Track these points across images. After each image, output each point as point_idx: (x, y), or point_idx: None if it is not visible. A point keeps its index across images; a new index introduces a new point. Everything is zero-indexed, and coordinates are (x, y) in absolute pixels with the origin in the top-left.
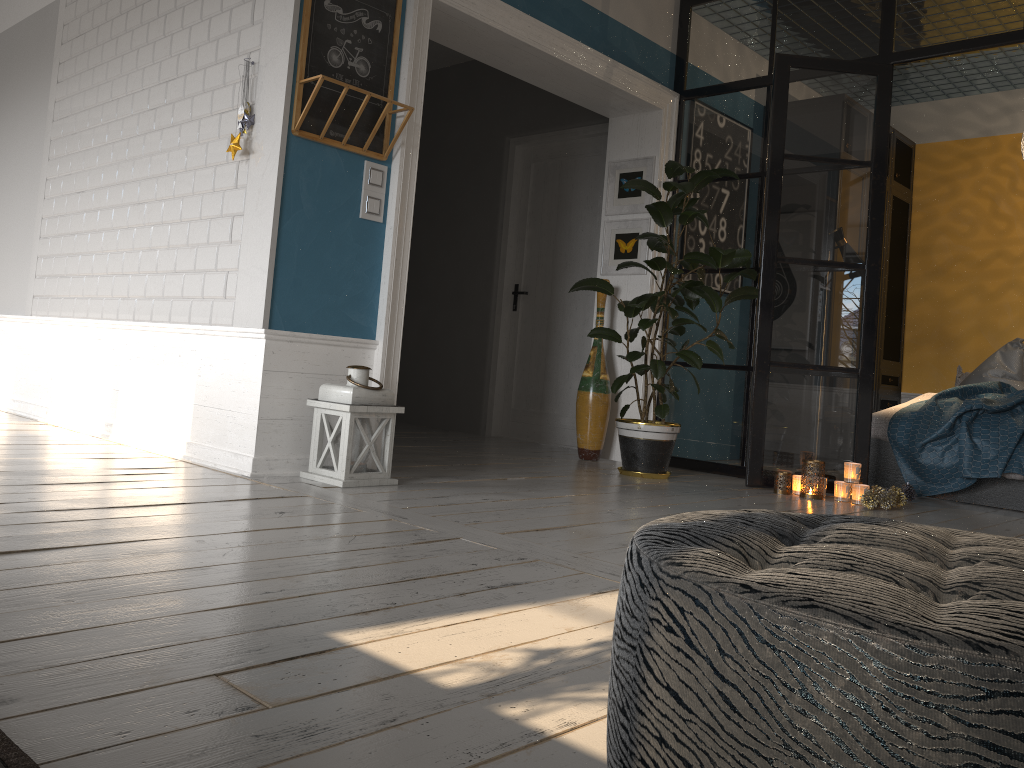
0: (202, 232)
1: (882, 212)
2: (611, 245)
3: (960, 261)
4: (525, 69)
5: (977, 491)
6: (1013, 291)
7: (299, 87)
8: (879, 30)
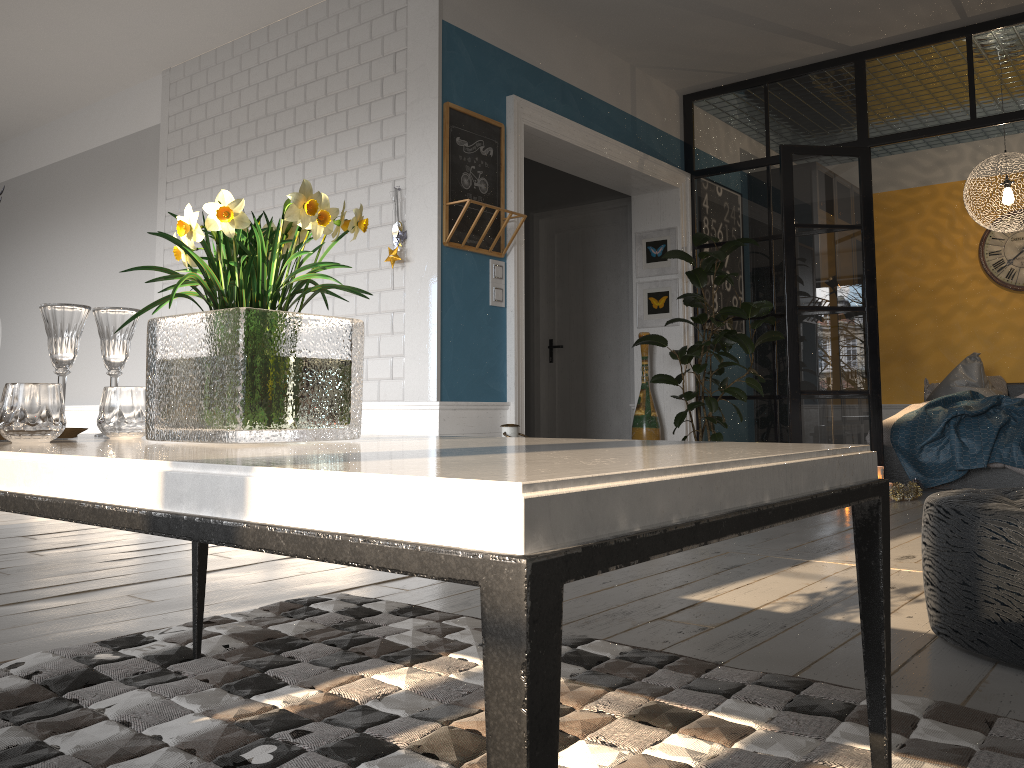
0: None
1: (874, 264)
2: (644, 302)
3: (914, 290)
4: (576, 166)
5: (967, 480)
6: (961, 312)
7: (446, 208)
8: (855, 120)
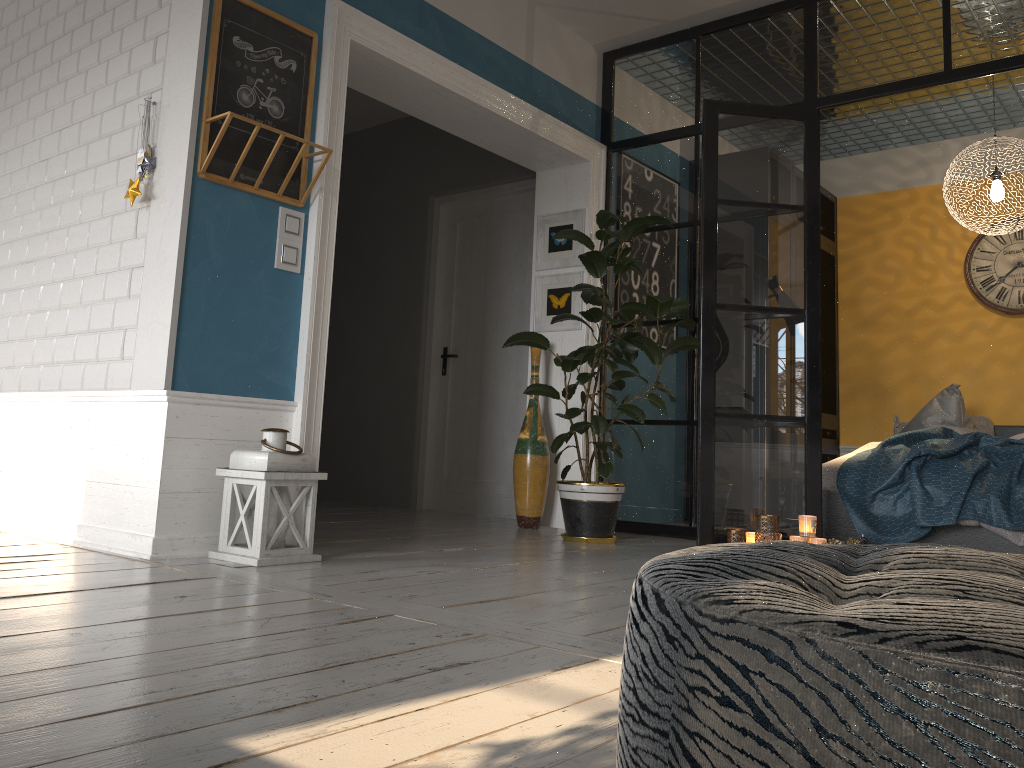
0: (97, 288)
1: (818, 256)
2: (543, 301)
3: (888, 311)
4: (449, 119)
5: (932, 540)
6: (942, 339)
7: (205, 126)
8: (803, 77)
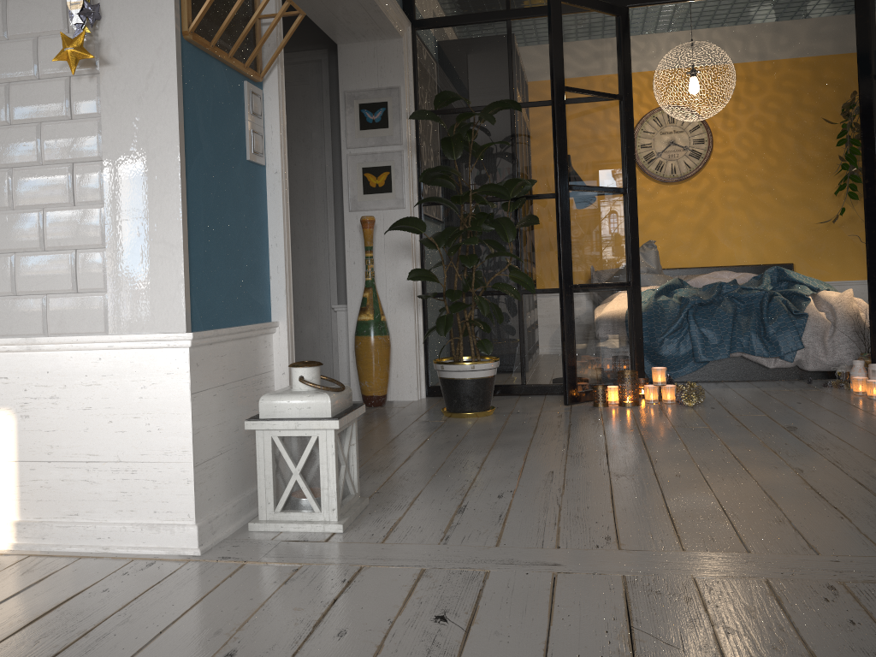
0: None
1: (633, 141)
2: (359, 179)
3: None
4: None
5: (700, 370)
6: None
7: None
8: None
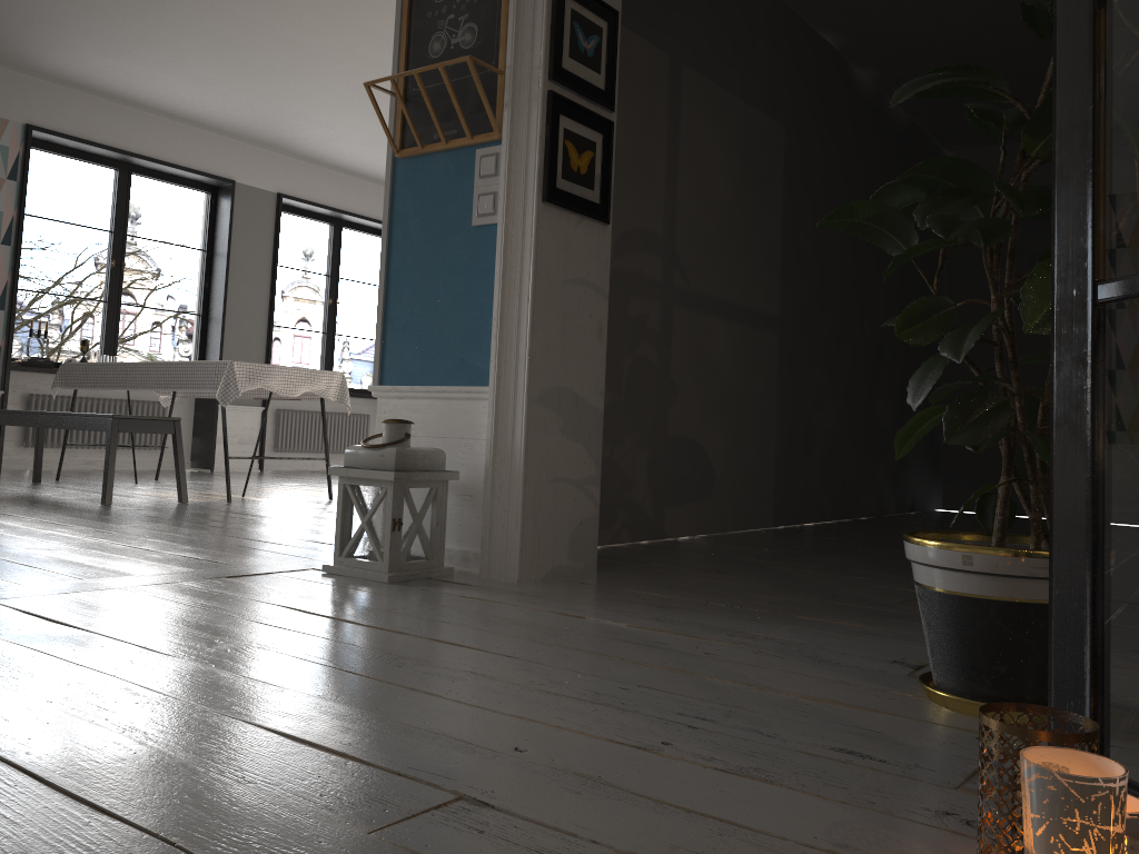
0: None
1: None
2: None
3: None
4: None
5: None
6: None
7: (398, 103)
8: None
